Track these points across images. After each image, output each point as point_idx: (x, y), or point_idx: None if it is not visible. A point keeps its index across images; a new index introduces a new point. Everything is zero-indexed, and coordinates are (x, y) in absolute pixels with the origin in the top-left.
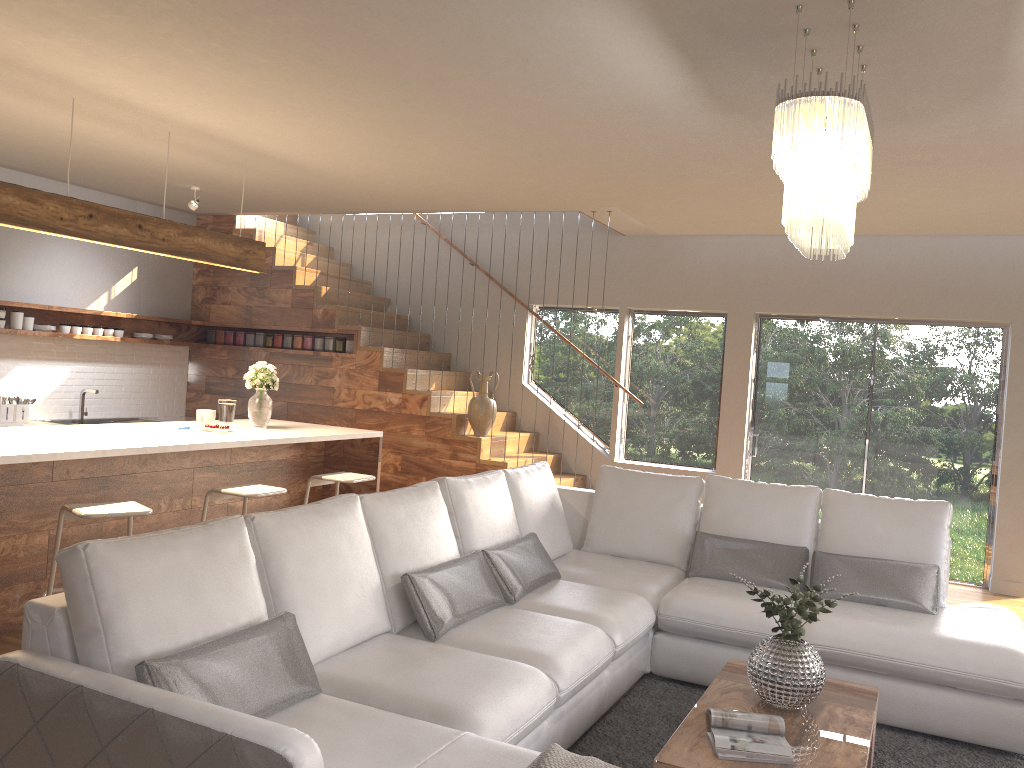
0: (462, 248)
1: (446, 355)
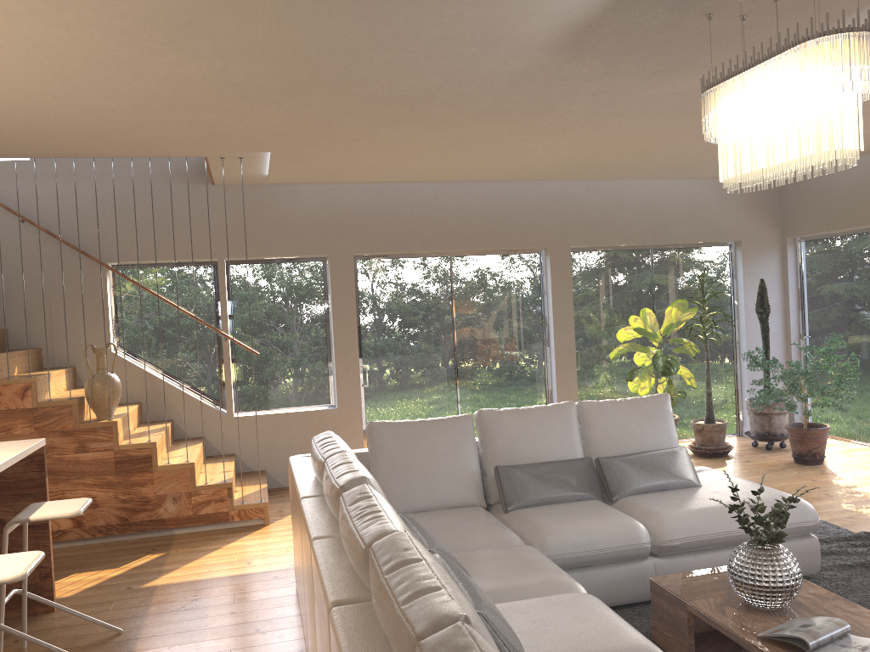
0: (4, 202)
1: (4, 331)
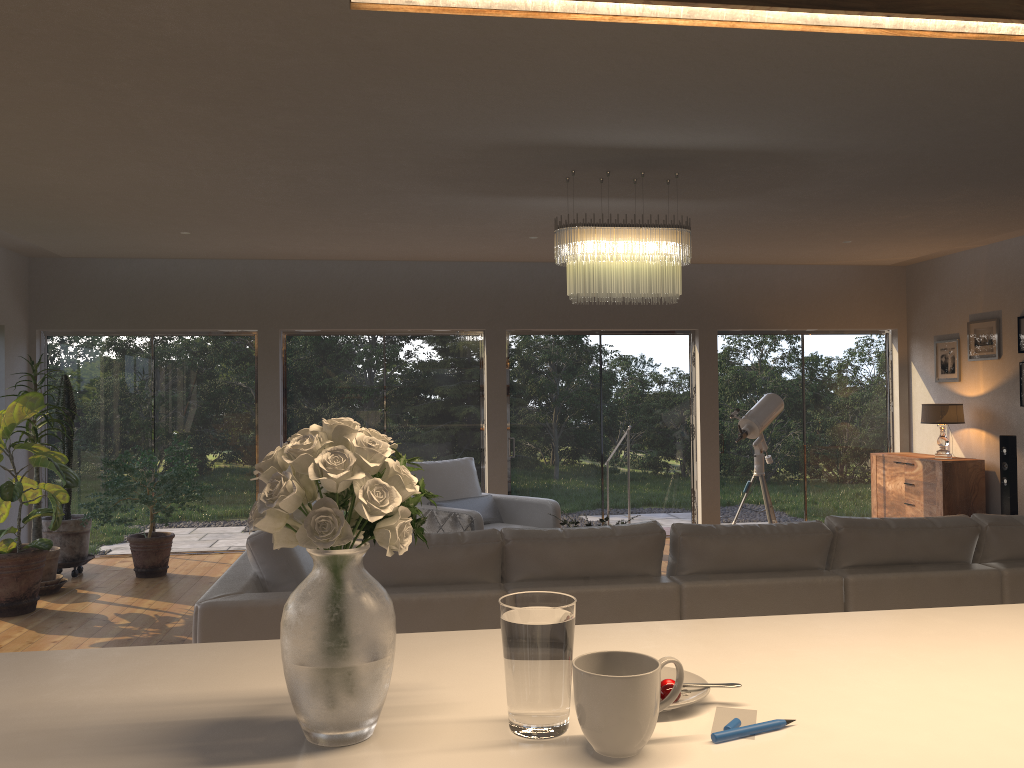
0: None
1: None
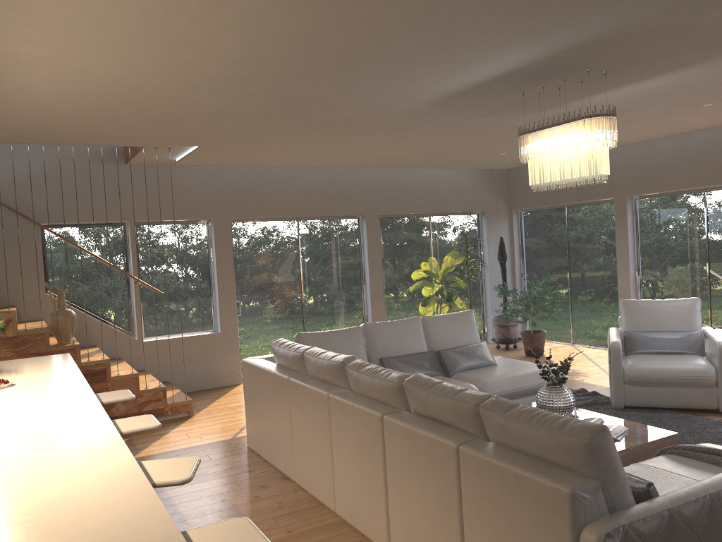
0: None
1: None
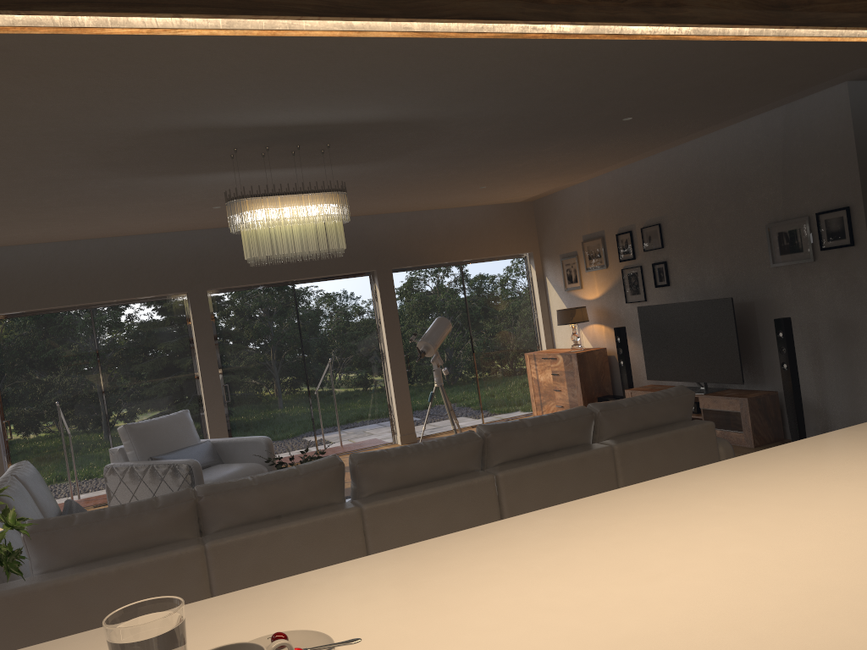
0: None
1: None
